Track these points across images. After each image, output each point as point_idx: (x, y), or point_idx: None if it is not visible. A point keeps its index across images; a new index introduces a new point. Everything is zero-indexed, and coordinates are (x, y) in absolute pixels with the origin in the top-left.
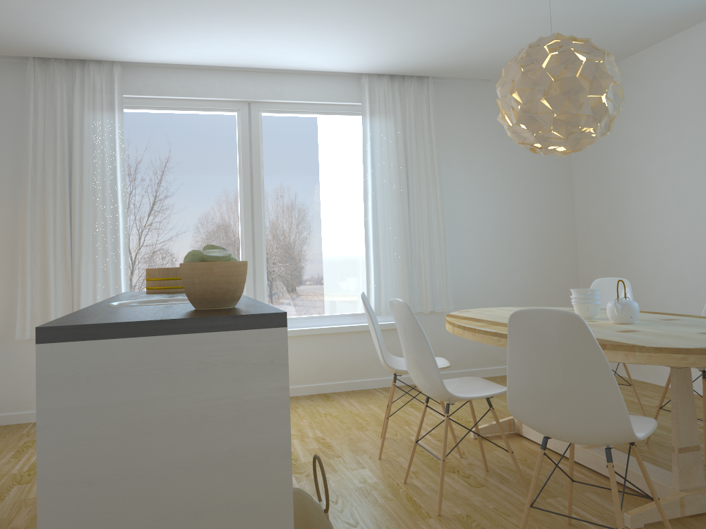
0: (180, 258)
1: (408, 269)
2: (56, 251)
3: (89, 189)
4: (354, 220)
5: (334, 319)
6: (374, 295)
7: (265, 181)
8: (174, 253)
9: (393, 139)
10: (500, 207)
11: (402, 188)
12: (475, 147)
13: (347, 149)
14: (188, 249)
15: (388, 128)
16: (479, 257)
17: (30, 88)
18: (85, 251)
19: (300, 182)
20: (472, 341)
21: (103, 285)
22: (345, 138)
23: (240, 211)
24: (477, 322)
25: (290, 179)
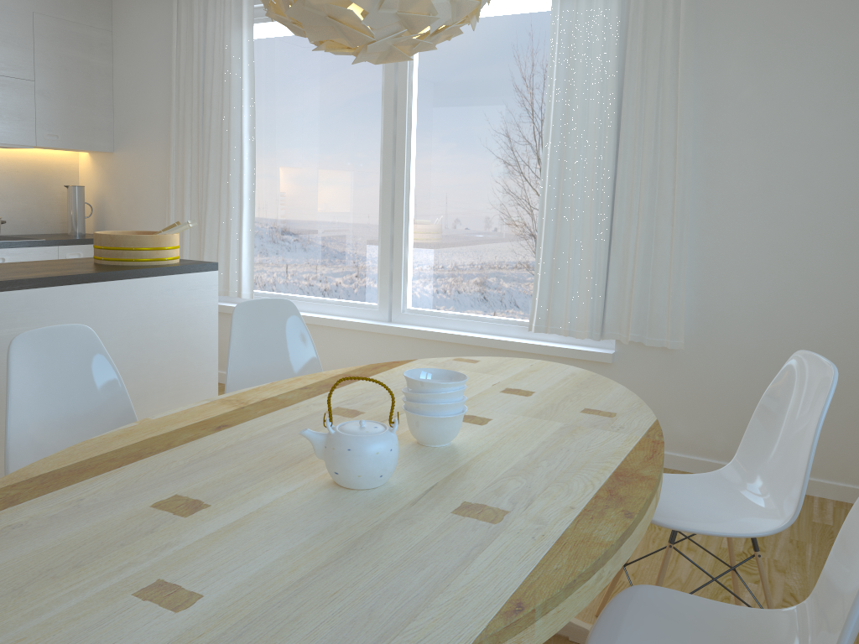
0: (315, 215)
1: (599, 263)
2: (191, 198)
3: (217, 127)
4: (538, 173)
5: (491, 325)
6: (537, 298)
7: (415, 110)
8: (309, 207)
9: (599, 28)
10: (836, 155)
11: (605, 118)
12: (788, 26)
13: (537, 53)
14: (323, 204)
15: (592, 8)
16: (767, 255)
17: (173, 10)
18: (211, 199)
19: (462, 111)
20: (728, 411)
21: (226, 240)
22: (536, 34)
23: (381, 154)
24: (287, 390)
25: (449, 106)
